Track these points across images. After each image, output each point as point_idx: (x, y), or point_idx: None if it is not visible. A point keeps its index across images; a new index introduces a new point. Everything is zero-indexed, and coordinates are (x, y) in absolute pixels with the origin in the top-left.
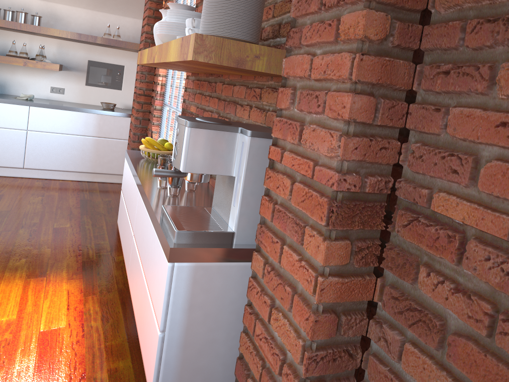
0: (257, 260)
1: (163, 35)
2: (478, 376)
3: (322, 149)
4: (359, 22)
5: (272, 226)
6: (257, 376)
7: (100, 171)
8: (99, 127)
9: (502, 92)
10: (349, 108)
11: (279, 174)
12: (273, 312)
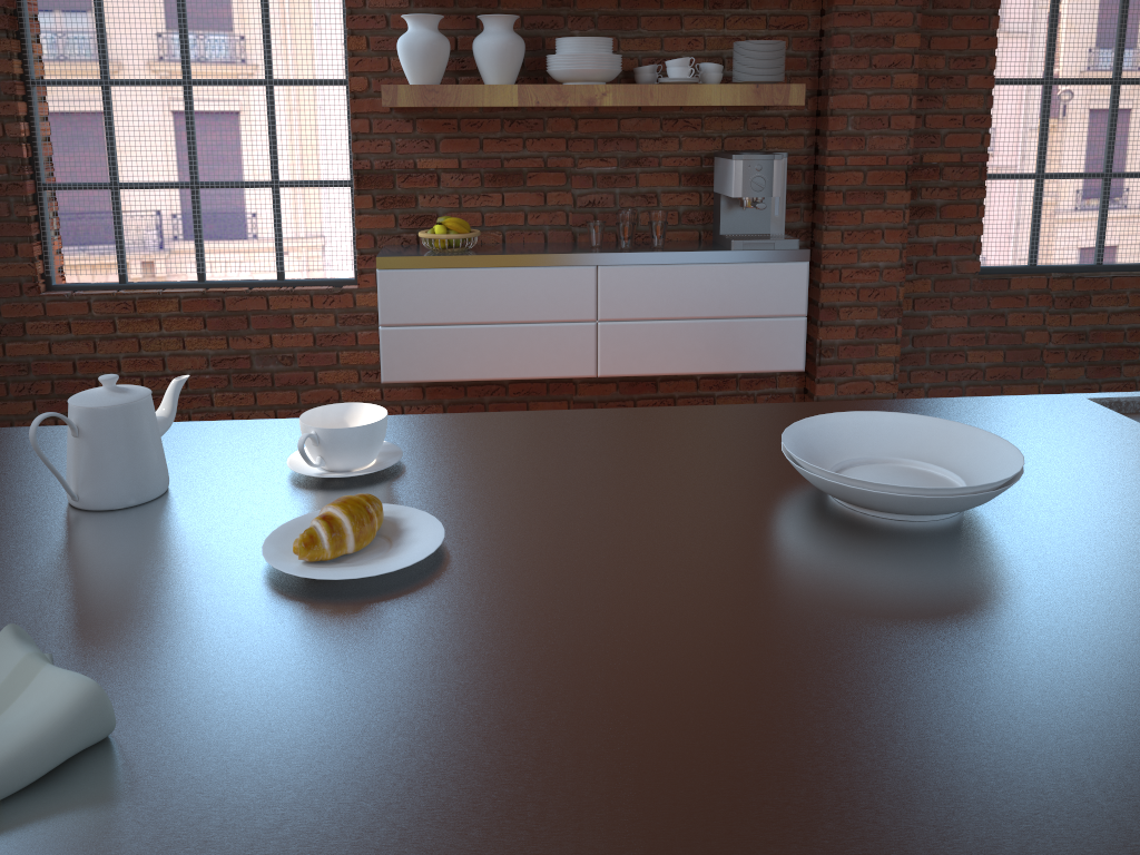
0: (830, 235)
1: (605, 71)
2: (956, 214)
3: (894, 147)
4: (911, 79)
5: (838, 208)
6: (853, 298)
7: None
8: None
9: (949, 107)
10: (913, 123)
11: (846, 172)
12: (862, 253)
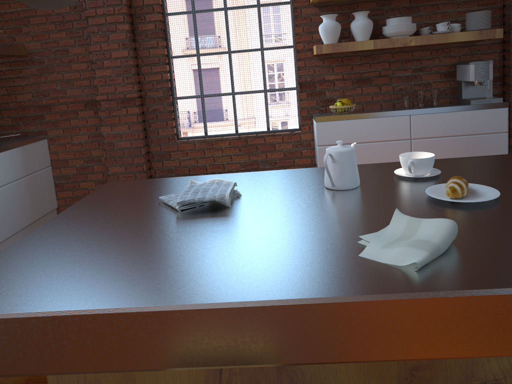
0: None
1: (410, 31)
2: None
3: None
4: None
5: None
6: None
7: (39, 217)
8: (25, 163)
9: None
10: None
11: None
12: None
